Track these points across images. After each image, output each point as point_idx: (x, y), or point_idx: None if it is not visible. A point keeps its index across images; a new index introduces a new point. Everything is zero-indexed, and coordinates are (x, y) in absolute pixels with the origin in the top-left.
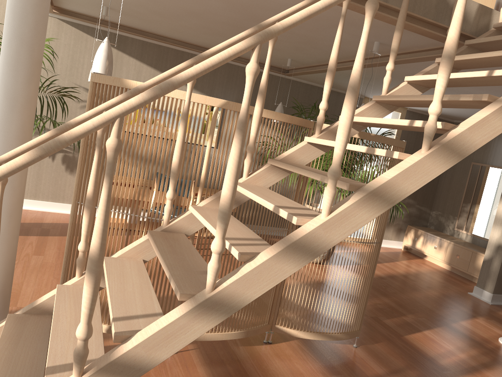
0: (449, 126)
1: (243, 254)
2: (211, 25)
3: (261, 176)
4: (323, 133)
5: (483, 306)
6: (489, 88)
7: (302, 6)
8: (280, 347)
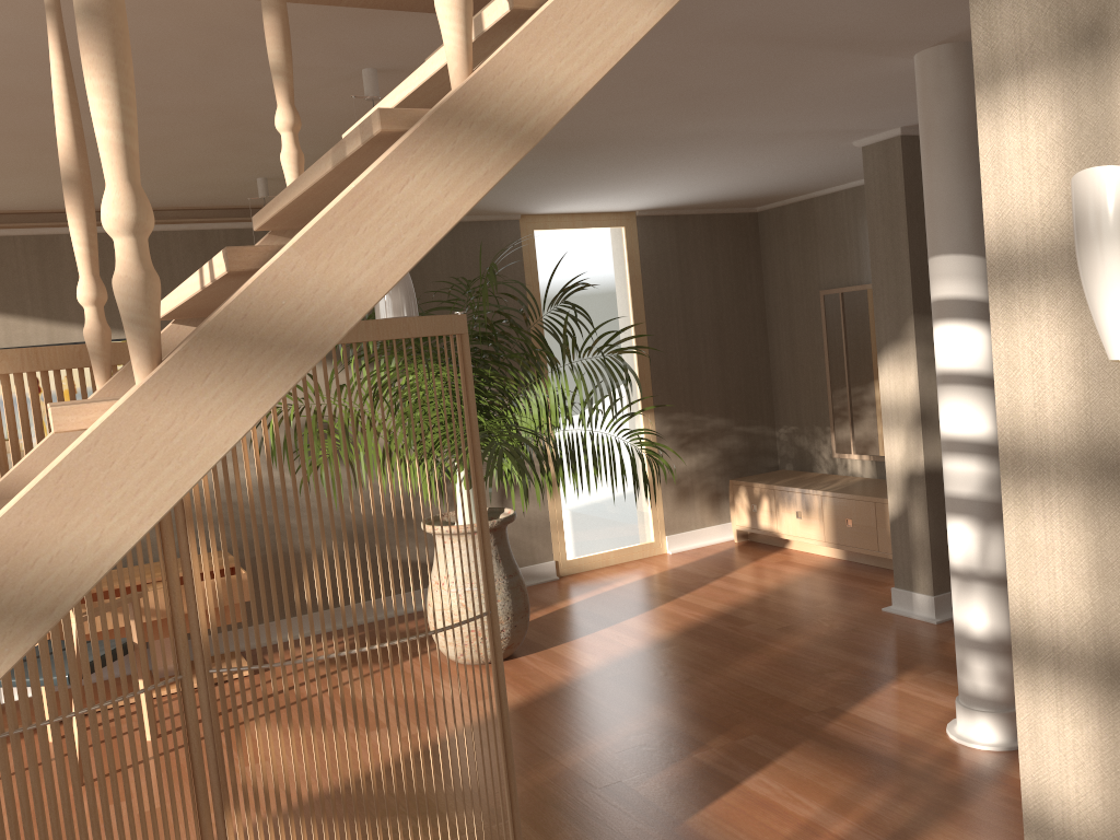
0: (254, 256)
1: None
2: None
3: None
4: (117, 375)
5: (916, 637)
6: (730, 108)
7: None
8: None
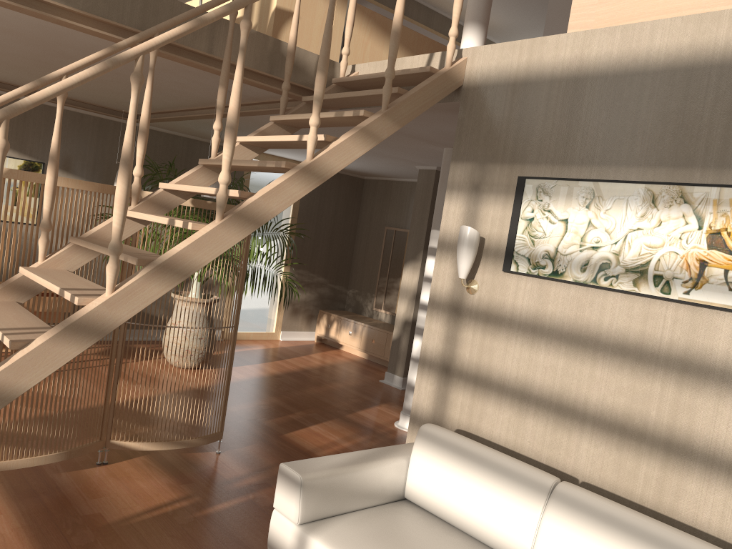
0: (247, 194)
1: (15, 341)
2: (3, 57)
3: (63, 258)
4: (141, 204)
5: (391, 393)
6: None
7: (97, 58)
8: (118, 466)
